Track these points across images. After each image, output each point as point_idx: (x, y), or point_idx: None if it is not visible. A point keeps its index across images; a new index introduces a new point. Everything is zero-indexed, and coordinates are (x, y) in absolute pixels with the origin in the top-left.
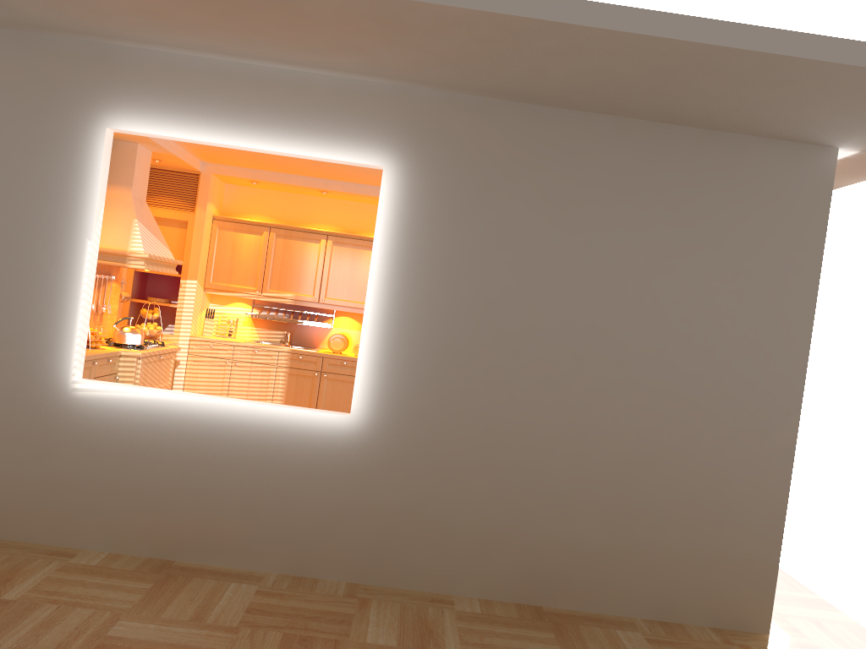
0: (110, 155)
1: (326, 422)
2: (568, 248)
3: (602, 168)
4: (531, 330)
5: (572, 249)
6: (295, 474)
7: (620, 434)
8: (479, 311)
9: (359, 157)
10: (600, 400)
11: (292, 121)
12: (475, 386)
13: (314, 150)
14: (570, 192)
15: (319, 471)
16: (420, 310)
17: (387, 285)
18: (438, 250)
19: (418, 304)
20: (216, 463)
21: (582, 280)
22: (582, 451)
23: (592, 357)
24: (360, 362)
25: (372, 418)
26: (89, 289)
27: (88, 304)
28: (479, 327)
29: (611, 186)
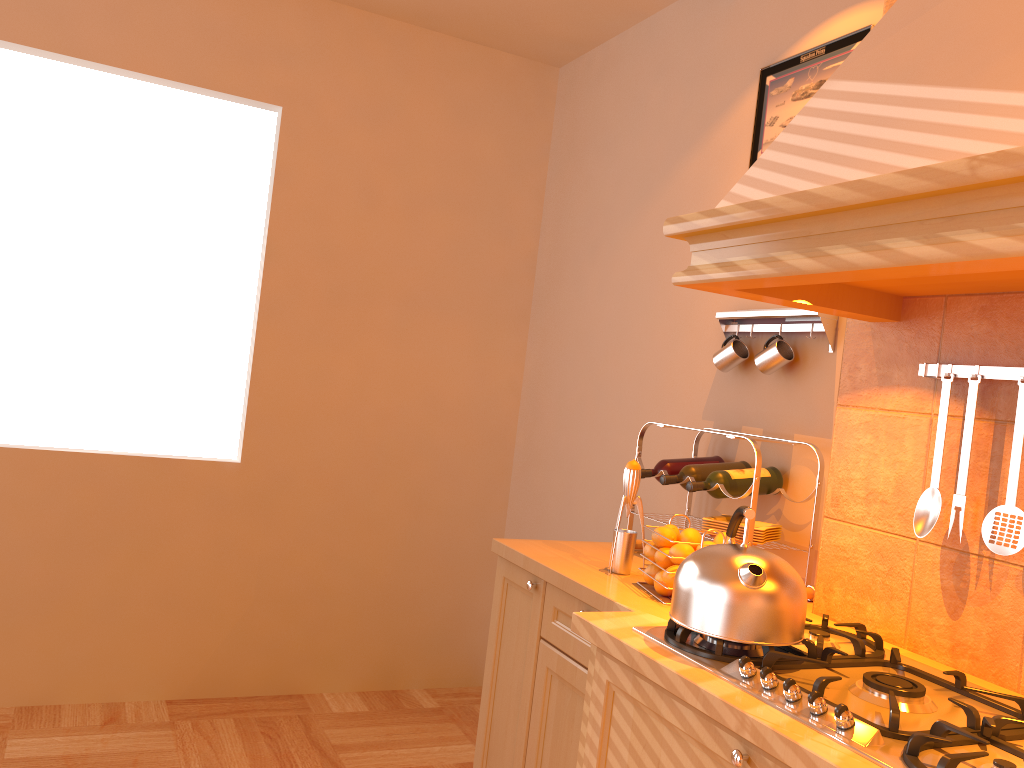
0: (278, 140)
1: None
2: None
3: None
4: None
5: None
6: None
7: None
8: None
9: None
10: None
11: None
12: None
13: None
14: None
15: None
16: None
17: None
18: None
19: None
20: None
21: None
22: None
23: None
24: None
25: None
26: (253, 334)
27: (251, 355)
28: None
29: None
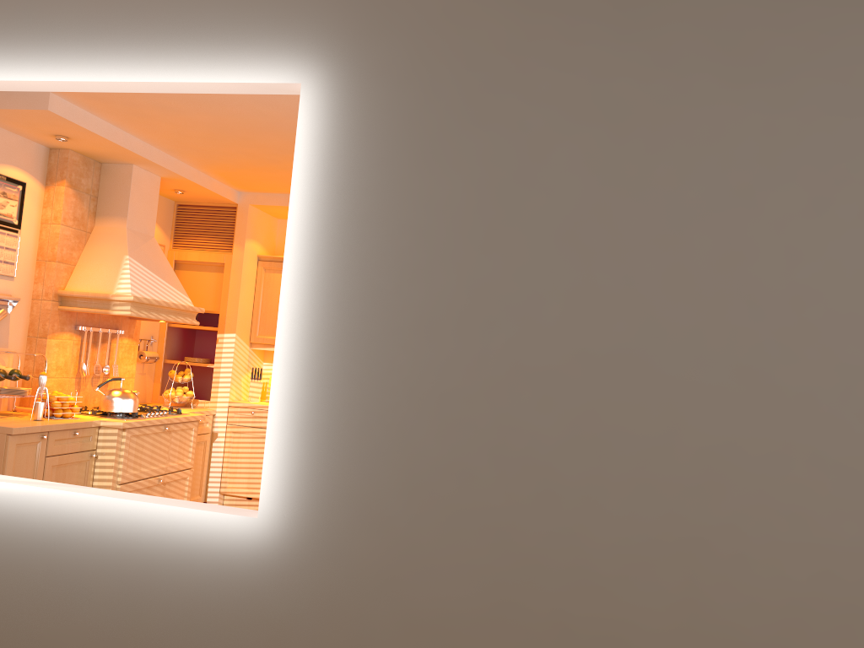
0: None
1: (219, 528)
2: (639, 190)
3: (696, 33)
4: (576, 351)
5: (648, 191)
6: (171, 622)
7: (776, 556)
8: (476, 319)
9: (262, 73)
10: (726, 486)
11: (160, 31)
12: (475, 461)
13: (193, 72)
14: (635, 85)
15: (209, 618)
16: (371, 324)
17: (313, 283)
18: (397, 215)
19: (366, 314)
20: (51, 599)
21: (671, 247)
22: (696, 591)
23: (703, 397)
24: (272, 421)
25: (294, 522)
26: None
27: None
28: (478, 349)
29: (716, 64)
